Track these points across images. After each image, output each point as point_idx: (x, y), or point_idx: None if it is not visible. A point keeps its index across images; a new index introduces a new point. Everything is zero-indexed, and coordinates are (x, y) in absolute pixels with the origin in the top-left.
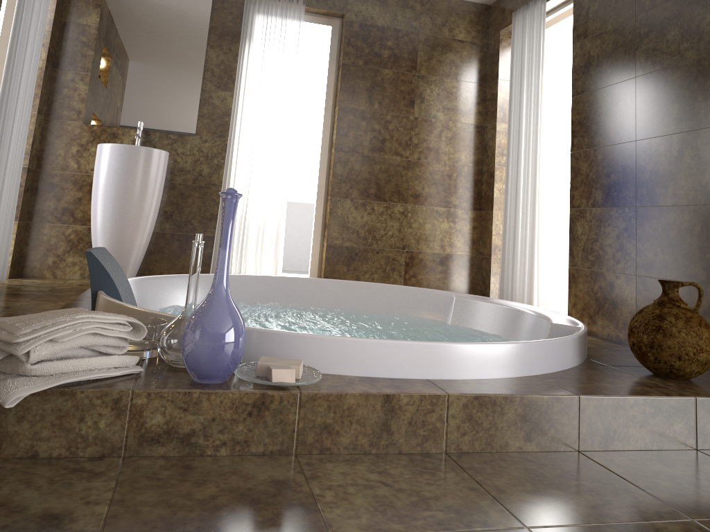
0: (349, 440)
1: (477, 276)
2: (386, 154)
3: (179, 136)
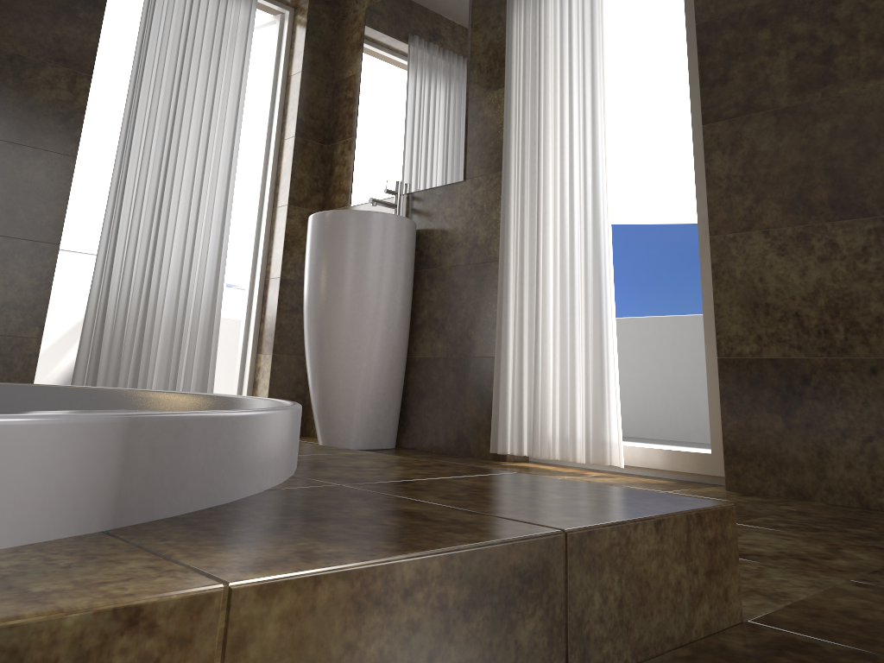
0: None
1: None
2: (843, 85)
3: (445, 188)
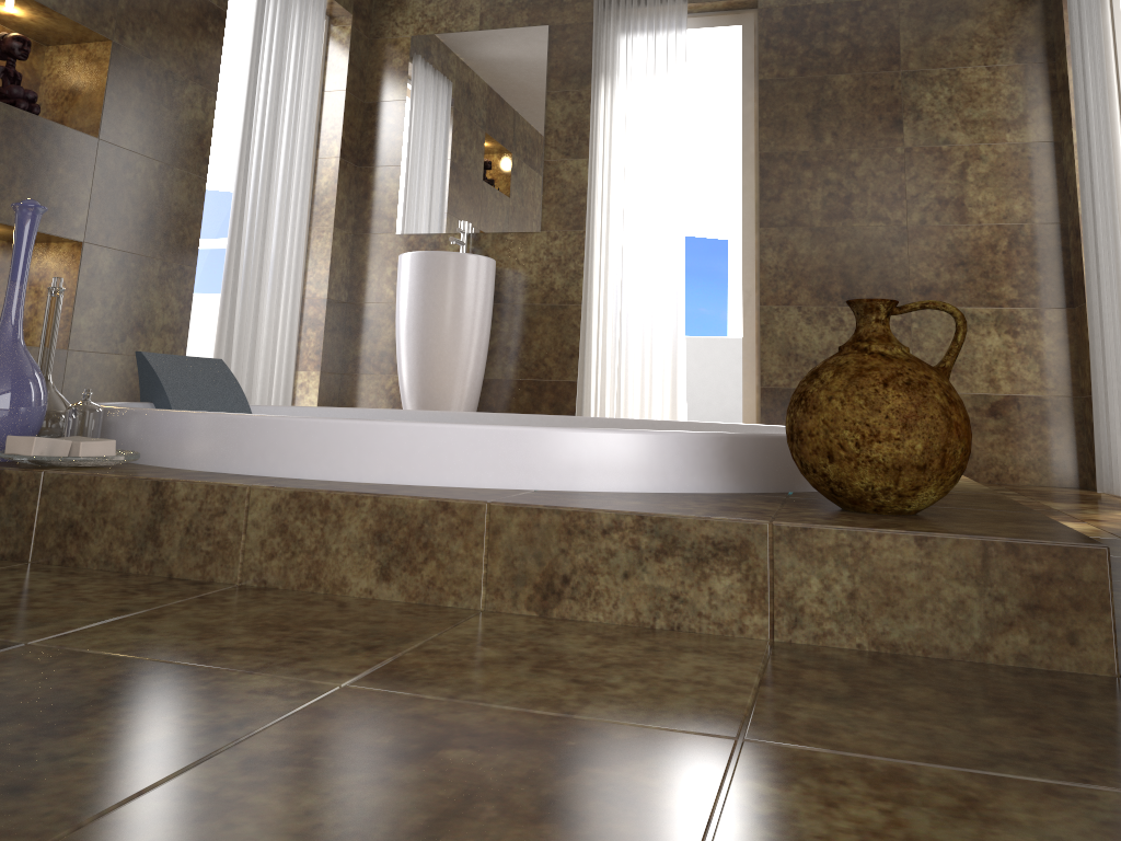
0: (101, 549)
1: (1080, 437)
2: (856, 221)
3: (518, 235)
